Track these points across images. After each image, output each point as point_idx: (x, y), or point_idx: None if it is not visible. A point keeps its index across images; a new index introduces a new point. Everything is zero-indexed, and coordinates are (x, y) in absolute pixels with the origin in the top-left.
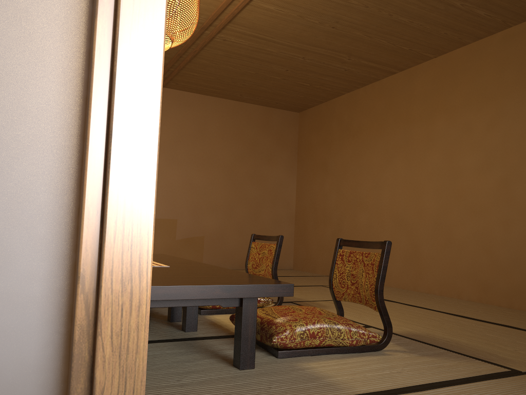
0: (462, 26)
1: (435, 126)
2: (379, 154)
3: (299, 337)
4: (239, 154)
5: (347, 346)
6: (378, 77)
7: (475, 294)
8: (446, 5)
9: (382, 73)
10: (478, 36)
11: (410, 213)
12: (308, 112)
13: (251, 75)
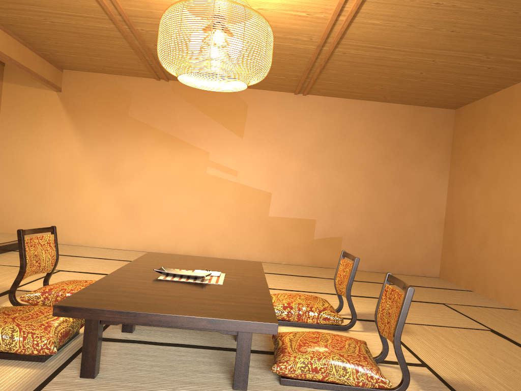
0: None
1: None
2: None
3: (300, 369)
4: (383, 156)
5: (354, 386)
6: None
7: None
8: None
9: None
10: None
11: None
12: (464, 109)
13: (386, 80)
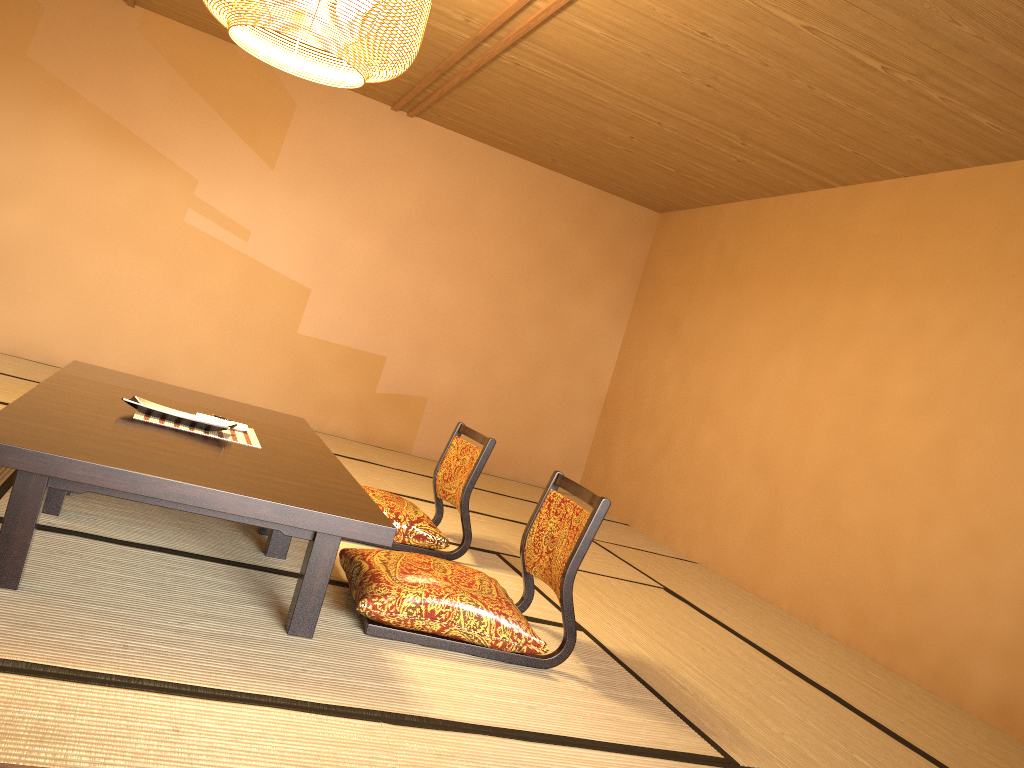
0: (948, 135)
1: (868, 306)
2: (765, 330)
3: (406, 611)
4: (527, 265)
5: (488, 647)
6: (801, 187)
7: (843, 629)
8: (912, 94)
9: (808, 181)
10: (982, 159)
11: (784, 453)
12: (676, 217)
13: (569, 132)
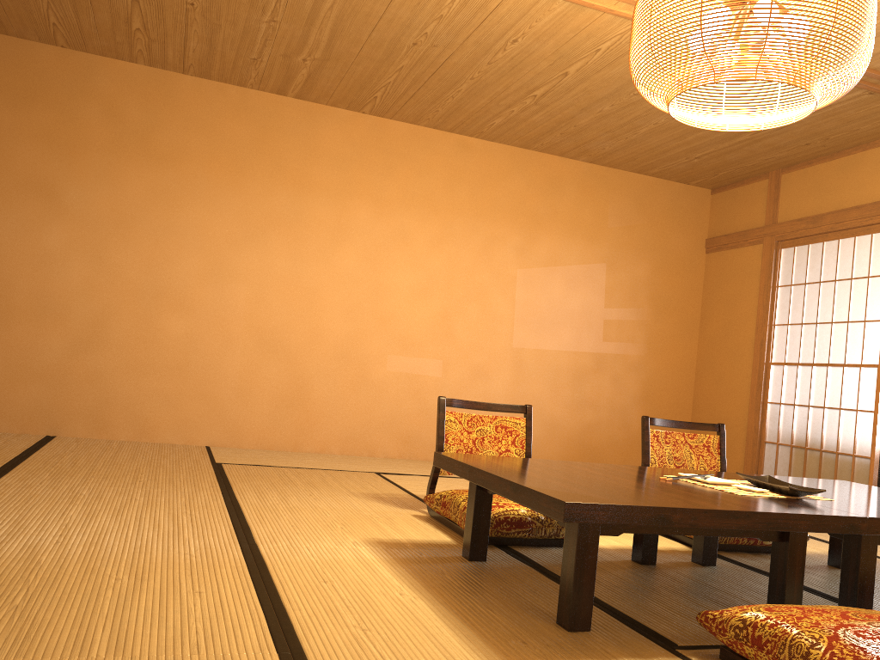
0: (460, 117)
1: (354, 213)
2: (230, 219)
3: None
4: None
5: None
6: (249, 85)
7: (396, 449)
8: (507, 104)
9: (273, 86)
10: (438, 126)
11: (295, 333)
12: None
13: None
